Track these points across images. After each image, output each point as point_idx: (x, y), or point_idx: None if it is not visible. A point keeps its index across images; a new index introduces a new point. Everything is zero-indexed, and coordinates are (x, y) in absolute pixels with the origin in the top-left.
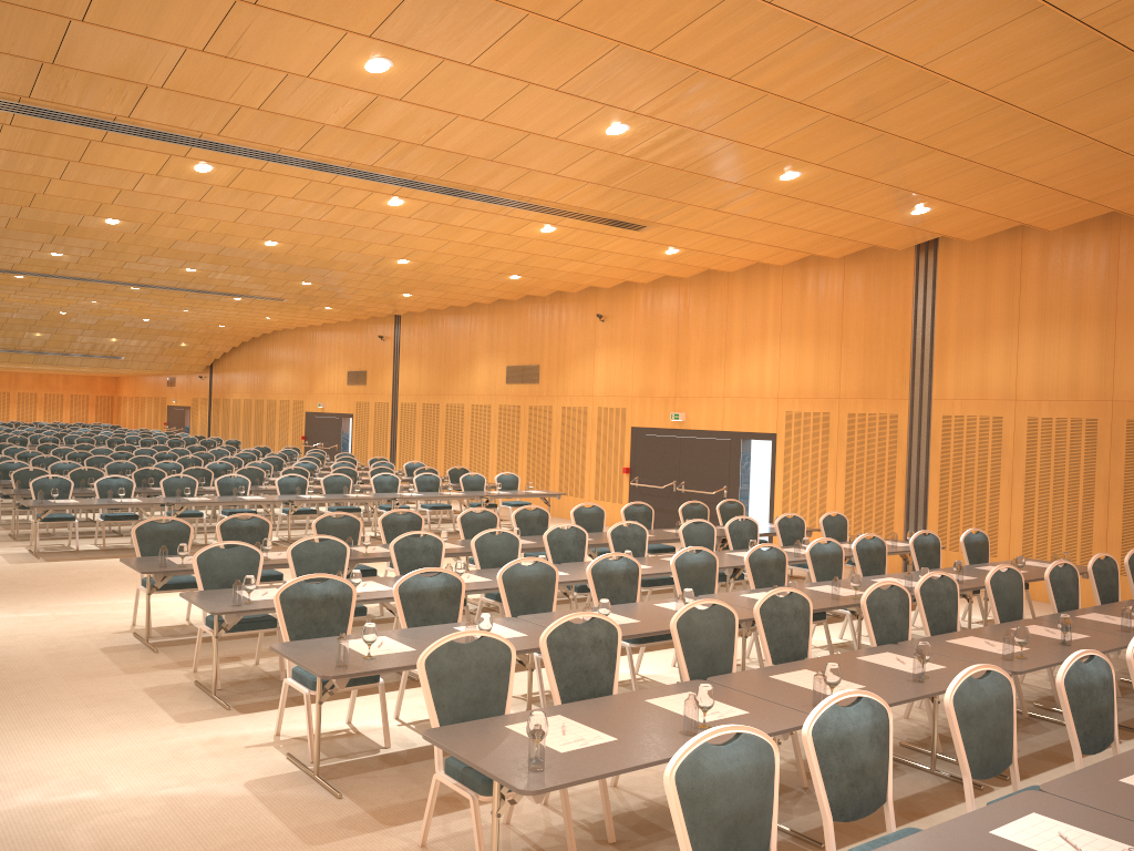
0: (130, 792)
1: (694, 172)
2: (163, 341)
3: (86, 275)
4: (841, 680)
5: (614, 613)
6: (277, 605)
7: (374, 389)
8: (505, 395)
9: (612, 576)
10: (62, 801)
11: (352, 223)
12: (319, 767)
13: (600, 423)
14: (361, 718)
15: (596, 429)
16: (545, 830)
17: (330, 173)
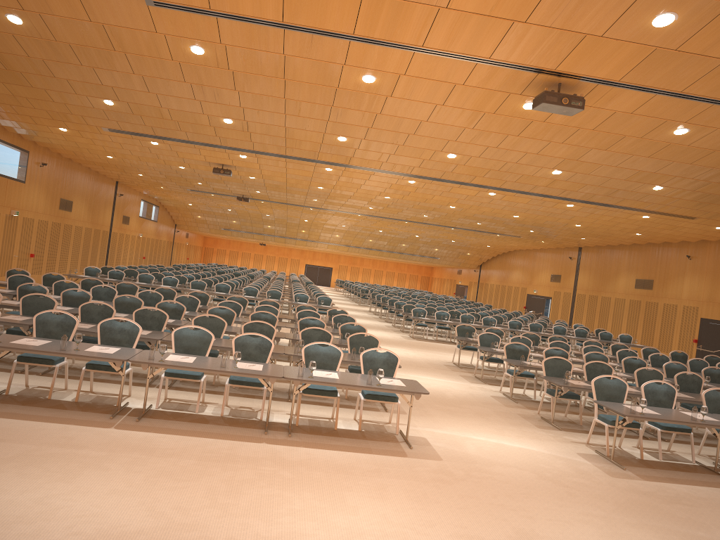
0: (459, 390)
1: (702, 201)
2: (458, 251)
3: (434, 223)
4: (678, 390)
5: (624, 374)
6: (504, 349)
7: (564, 285)
8: (633, 294)
9: (632, 365)
10: (442, 388)
11: (551, 211)
12: (512, 397)
13: (683, 314)
14: (528, 393)
15: (681, 317)
16: (576, 419)
17: (541, 196)
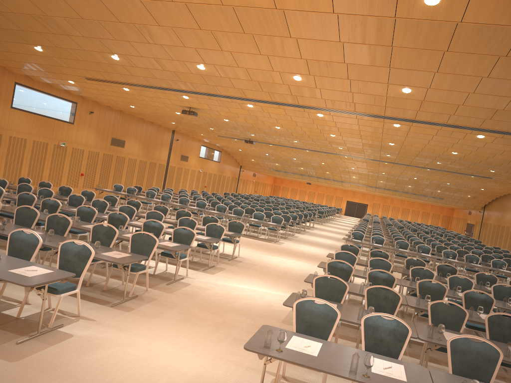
0: (265, 300)
1: None
2: (459, 194)
3: (405, 163)
4: (442, 332)
5: None
6: (326, 266)
7: None
8: None
9: (474, 299)
10: (251, 296)
11: (472, 145)
12: None
13: None
14: None
15: None
16: None
17: (437, 126)
